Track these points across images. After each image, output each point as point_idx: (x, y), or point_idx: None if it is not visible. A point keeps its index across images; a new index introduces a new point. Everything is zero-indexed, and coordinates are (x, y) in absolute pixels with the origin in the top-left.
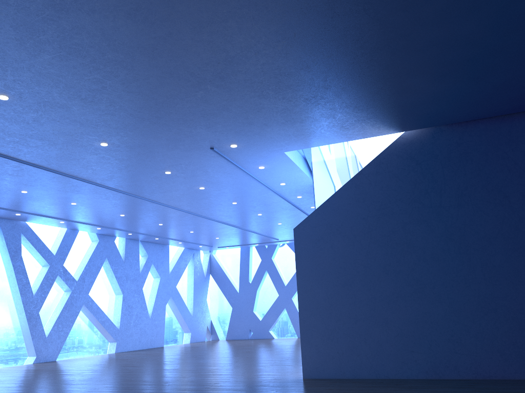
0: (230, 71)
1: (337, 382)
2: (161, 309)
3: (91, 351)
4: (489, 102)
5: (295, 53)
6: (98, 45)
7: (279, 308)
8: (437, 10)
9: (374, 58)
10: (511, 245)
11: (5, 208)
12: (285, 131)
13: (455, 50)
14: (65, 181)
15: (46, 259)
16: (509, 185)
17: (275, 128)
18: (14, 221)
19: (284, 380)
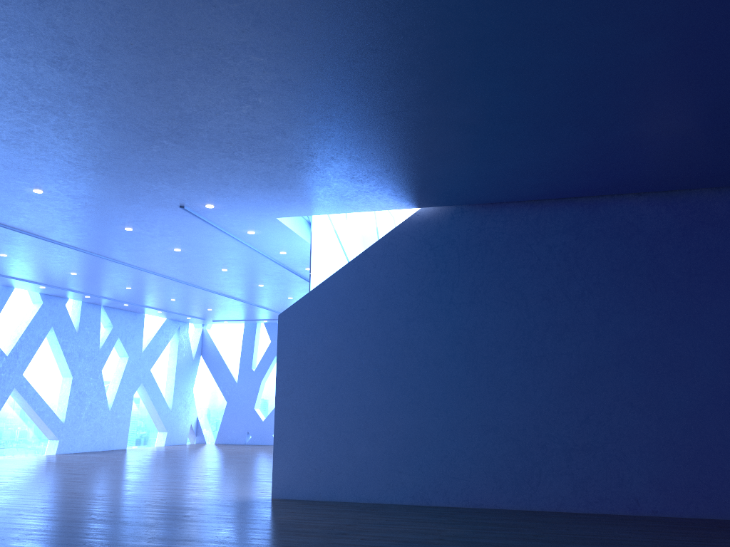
0: (189, 129)
1: (307, 504)
2: (127, 399)
3: (22, 451)
4: (511, 186)
5: (264, 118)
6: (18, 88)
7: None
8: (419, 93)
9: (361, 131)
10: (522, 355)
11: None
12: (272, 196)
13: (453, 132)
14: None
15: None
16: (529, 284)
17: (258, 191)
18: None
19: (247, 499)
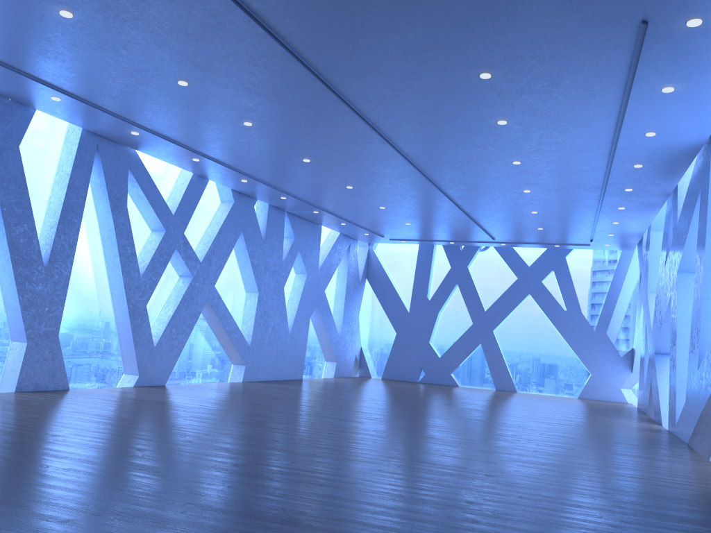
0: None
1: None
2: (304, 322)
3: (208, 376)
4: None
5: None
6: None
7: (470, 343)
8: None
9: None
10: None
11: (122, 117)
12: None
13: None
14: (277, 68)
15: (161, 219)
16: None
17: None
18: (119, 146)
19: None
